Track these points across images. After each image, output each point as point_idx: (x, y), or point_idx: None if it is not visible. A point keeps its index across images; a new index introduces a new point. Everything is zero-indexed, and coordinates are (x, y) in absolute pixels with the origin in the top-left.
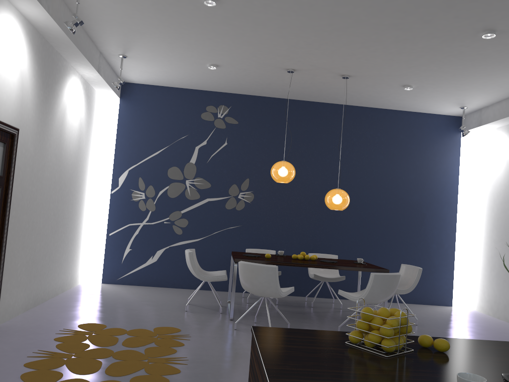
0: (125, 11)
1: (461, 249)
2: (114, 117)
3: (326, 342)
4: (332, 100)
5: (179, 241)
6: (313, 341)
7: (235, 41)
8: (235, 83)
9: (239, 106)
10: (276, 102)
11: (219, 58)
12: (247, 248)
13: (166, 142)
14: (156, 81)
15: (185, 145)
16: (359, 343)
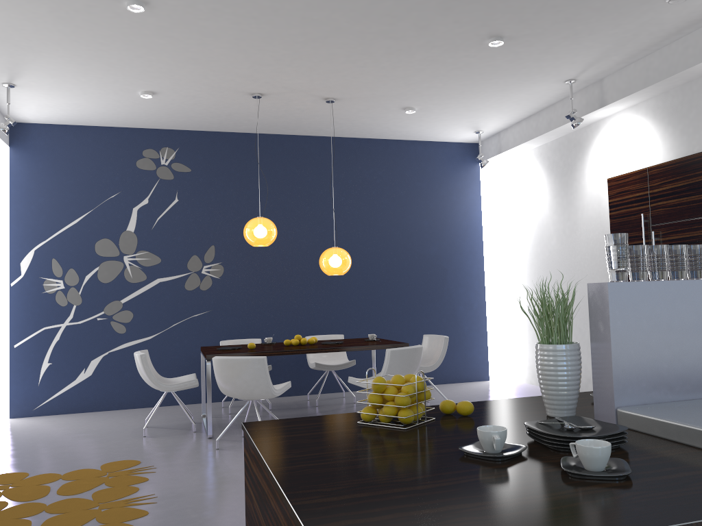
0: (9, 21)
1: (493, 309)
2: (2, 174)
3: (335, 426)
4: (316, 131)
5: (123, 343)
6: (319, 427)
7: (176, 58)
8: (182, 115)
9: (190, 147)
10: (241, 139)
11: (156, 82)
12: (222, 341)
13: (88, 204)
14: (63, 119)
15: (118, 208)
16: (373, 421)
